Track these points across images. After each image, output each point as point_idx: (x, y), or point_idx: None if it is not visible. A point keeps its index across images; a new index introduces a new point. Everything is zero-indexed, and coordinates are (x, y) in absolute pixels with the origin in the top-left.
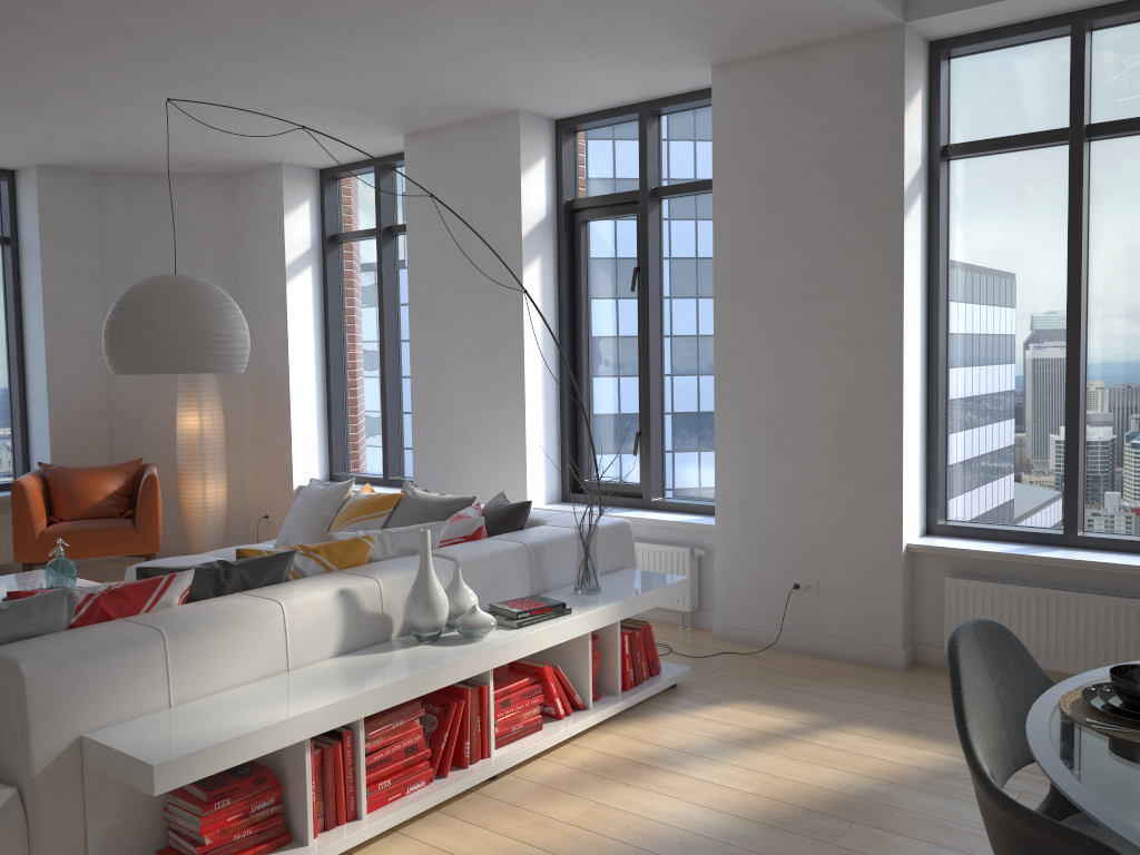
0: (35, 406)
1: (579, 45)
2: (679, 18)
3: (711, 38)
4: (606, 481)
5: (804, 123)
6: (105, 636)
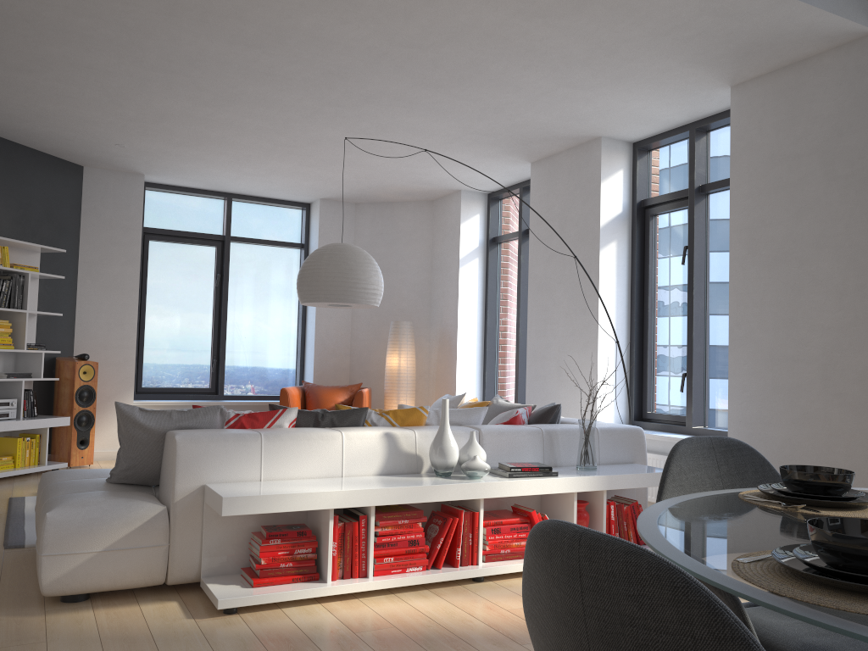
0: (308, 348)
1: (616, 80)
2: (680, 50)
3: (716, 63)
4: (663, 413)
5: (798, 120)
6: (229, 431)
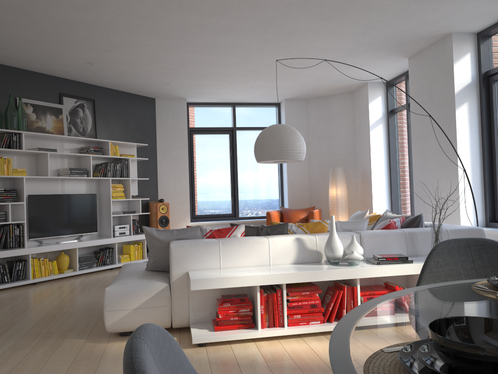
0: (284, 187)
1: None
2: None
3: None
4: None
5: None
6: (201, 240)
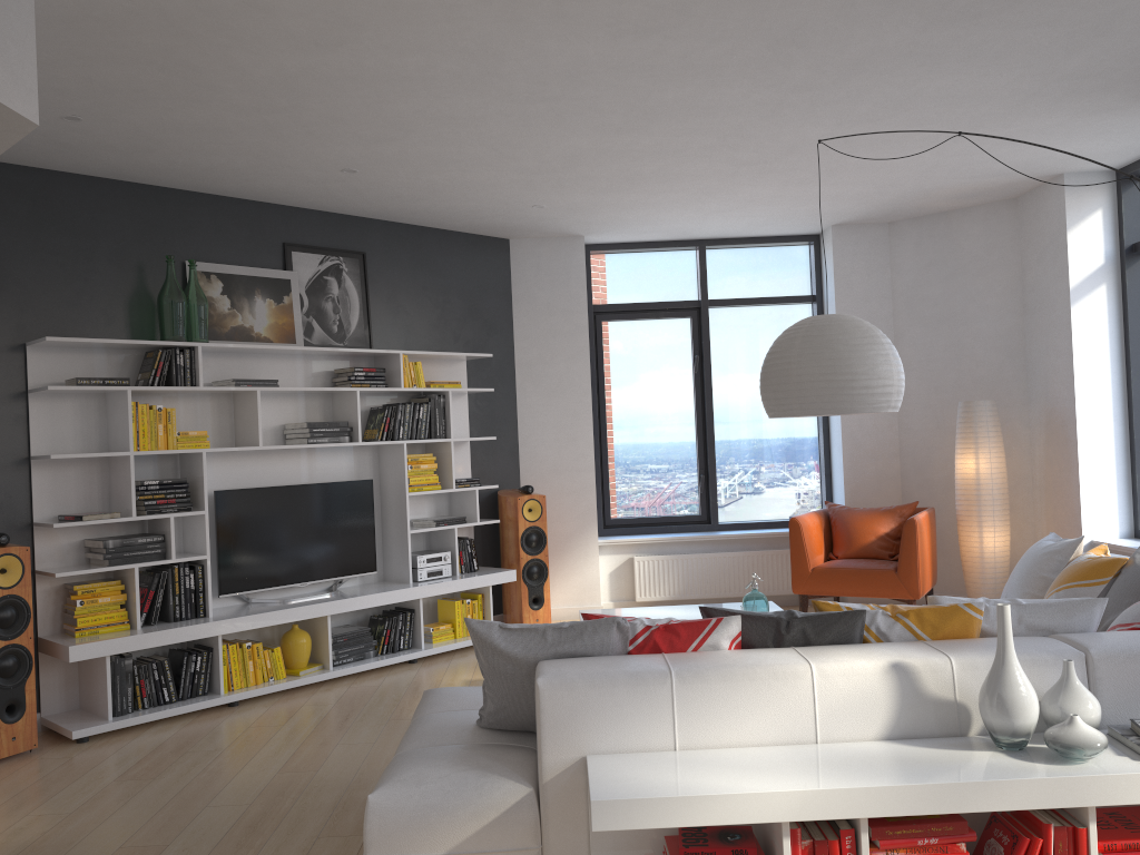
0: (834, 449)
1: None
2: None
3: None
4: None
5: None
6: (622, 666)
